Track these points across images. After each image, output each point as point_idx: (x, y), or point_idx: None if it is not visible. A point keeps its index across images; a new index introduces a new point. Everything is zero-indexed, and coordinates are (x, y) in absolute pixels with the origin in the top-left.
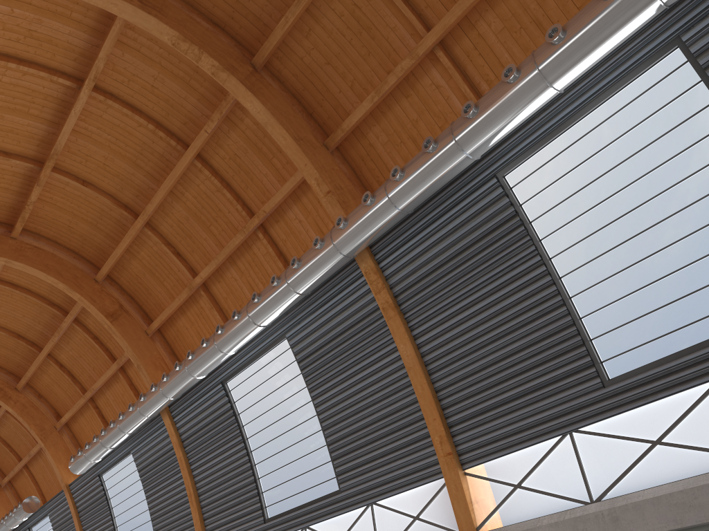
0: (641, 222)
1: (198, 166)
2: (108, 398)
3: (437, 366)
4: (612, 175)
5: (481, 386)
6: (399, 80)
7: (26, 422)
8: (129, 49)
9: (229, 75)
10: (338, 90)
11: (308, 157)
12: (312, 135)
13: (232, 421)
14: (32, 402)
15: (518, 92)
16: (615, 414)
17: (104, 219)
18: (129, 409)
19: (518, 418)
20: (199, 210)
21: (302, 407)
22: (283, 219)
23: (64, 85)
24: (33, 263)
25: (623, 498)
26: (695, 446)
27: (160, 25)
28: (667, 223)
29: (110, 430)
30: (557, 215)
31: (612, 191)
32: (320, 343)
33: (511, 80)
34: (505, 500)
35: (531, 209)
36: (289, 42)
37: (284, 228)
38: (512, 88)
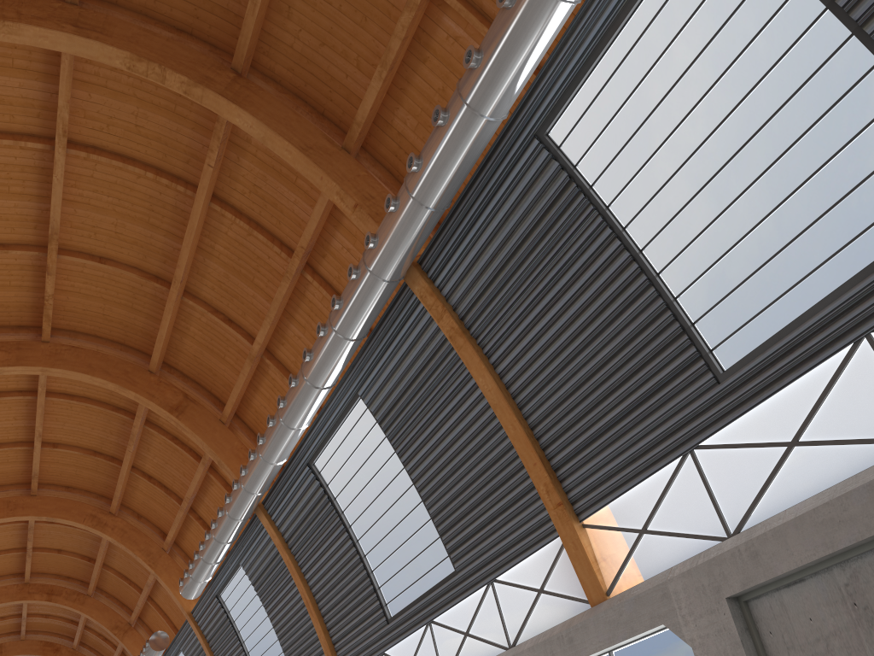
0: (721, 152)
1: (217, 209)
2: (208, 505)
3: (526, 397)
4: (673, 98)
5: (579, 412)
6: (407, 42)
7: (129, 548)
8: (94, 87)
9: (204, 89)
10: (345, 75)
11: (322, 168)
12: (325, 140)
13: (329, 508)
14: (131, 525)
15: (520, 19)
16: (738, 416)
17: (139, 297)
18: (218, 515)
19: (628, 444)
20: (236, 263)
21: (397, 477)
22: (329, 252)
23: (38, 149)
24: (73, 365)
25: (762, 526)
26: (840, 440)
27: (106, 49)
28: (752, 146)
29: (207, 543)
30: (619, 169)
31: (677, 119)
32: (396, 395)
33: (508, 4)
34: (631, 552)
35: (588, 169)
36: (271, 29)
37: (333, 262)
38: (511, 15)
